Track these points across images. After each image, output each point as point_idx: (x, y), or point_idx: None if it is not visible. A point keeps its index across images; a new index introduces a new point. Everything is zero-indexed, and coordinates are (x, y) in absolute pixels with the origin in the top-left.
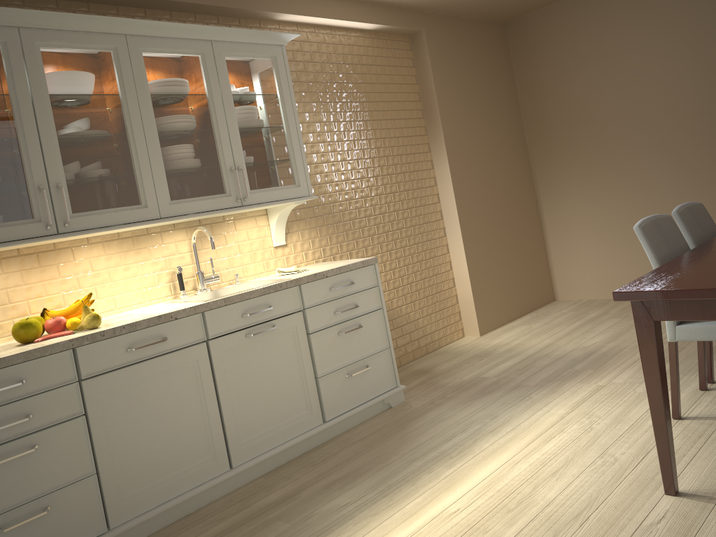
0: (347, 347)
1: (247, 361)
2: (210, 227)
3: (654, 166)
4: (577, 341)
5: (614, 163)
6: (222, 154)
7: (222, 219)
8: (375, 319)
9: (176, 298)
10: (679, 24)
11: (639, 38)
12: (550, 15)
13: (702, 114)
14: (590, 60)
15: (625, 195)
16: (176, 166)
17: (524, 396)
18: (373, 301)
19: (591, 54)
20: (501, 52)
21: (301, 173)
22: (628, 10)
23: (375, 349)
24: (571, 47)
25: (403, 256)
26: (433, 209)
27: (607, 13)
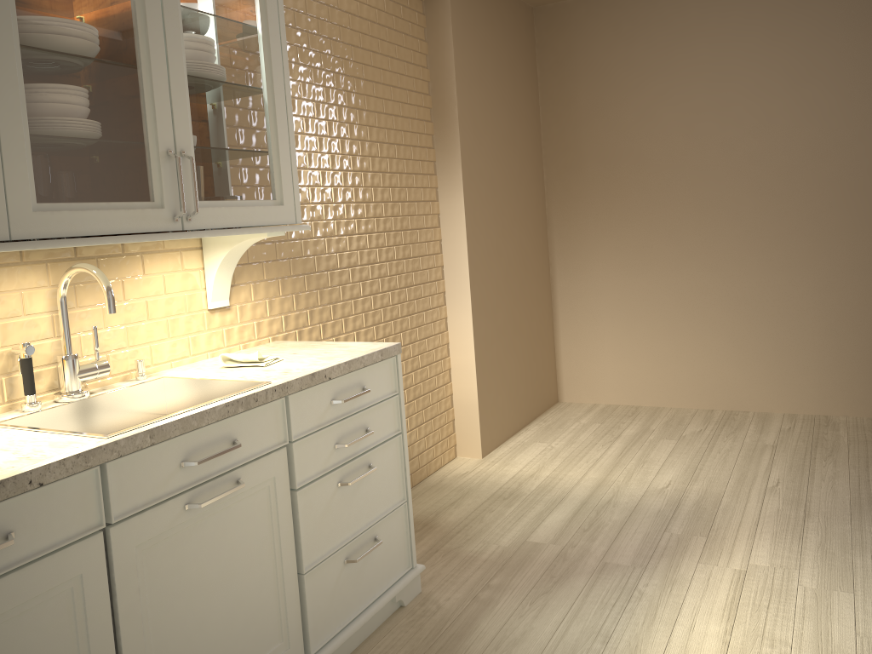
0: (349, 509)
1: (182, 560)
2: (95, 264)
3: (718, 234)
4: (641, 478)
5: (665, 224)
6: (153, 119)
7: (119, 251)
8: (391, 453)
9: (12, 410)
10: (778, 48)
11: (721, 59)
12: (600, 8)
13: (791, 172)
14: (649, 79)
15: (674, 268)
16: (55, 129)
17: (627, 588)
18: (390, 420)
19: (651, 71)
20: (527, 47)
21: (286, 180)
22: (710, 19)
23: (387, 507)
24: (625, 57)
25: (393, 333)
26: (433, 262)
27: (681, 18)
